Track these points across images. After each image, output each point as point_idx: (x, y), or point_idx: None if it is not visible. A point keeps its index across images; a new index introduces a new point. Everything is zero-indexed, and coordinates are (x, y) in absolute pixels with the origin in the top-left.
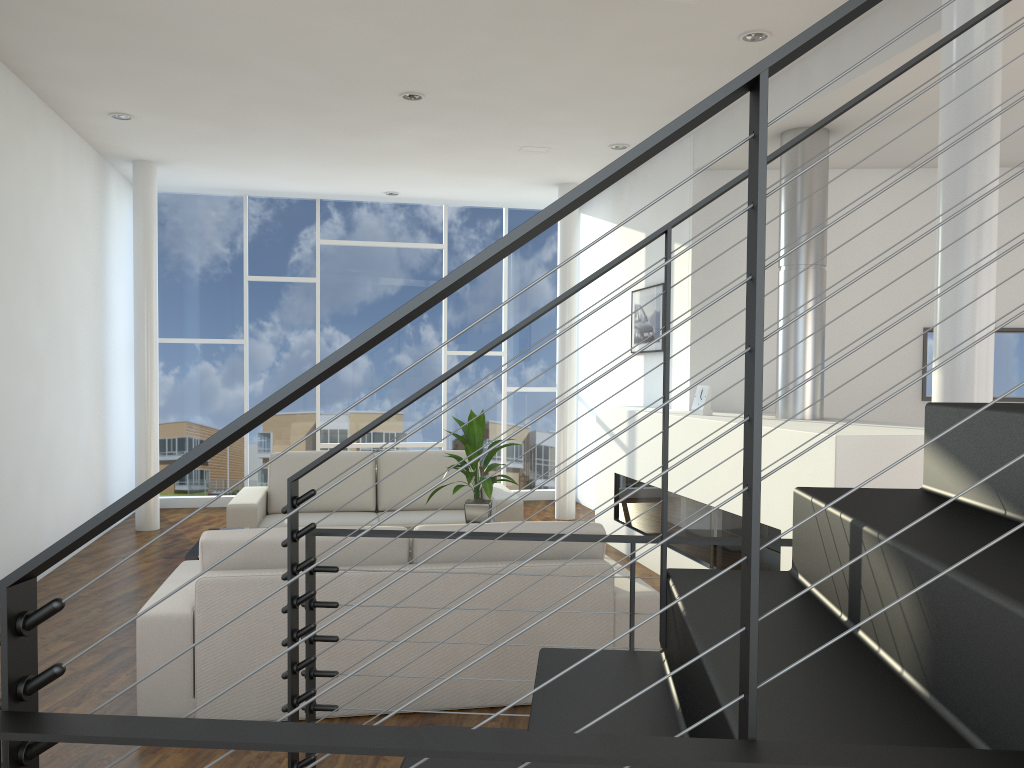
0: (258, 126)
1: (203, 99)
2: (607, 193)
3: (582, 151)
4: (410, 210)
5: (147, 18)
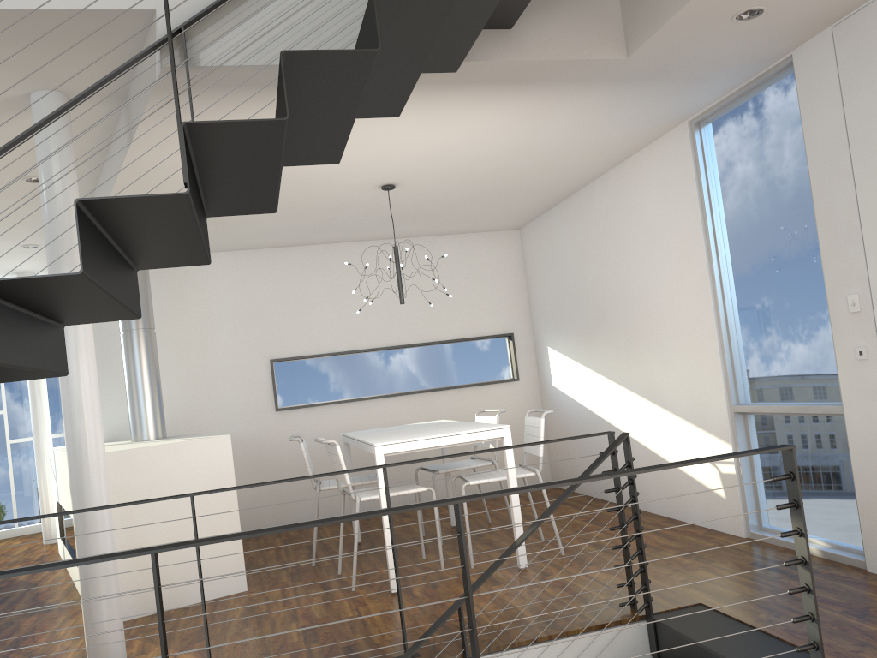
0: None
1: None
2: None
3: (4, 251)
4: None
5: None
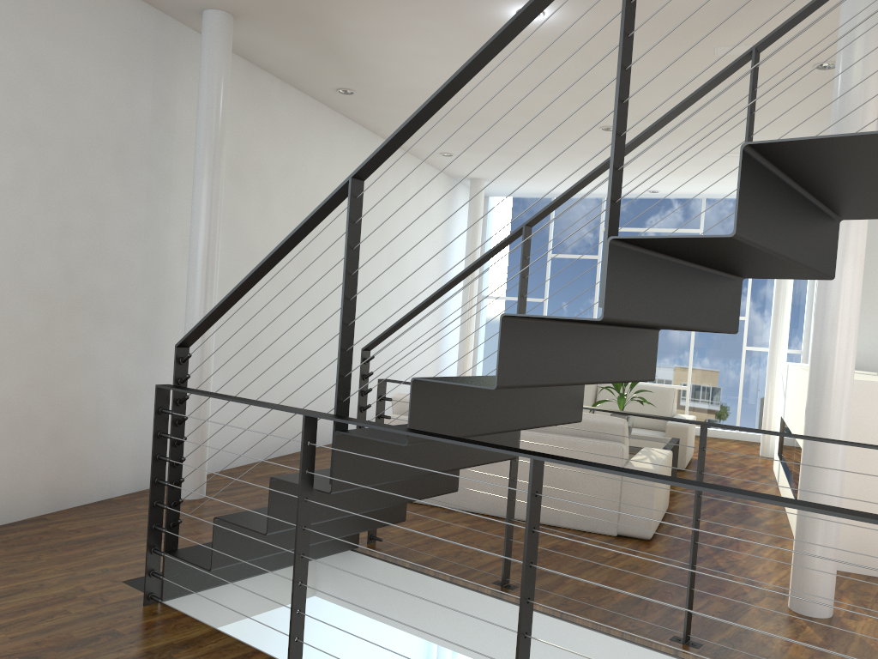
0: (527, 154)
1: (484, 141)
2: None
3: None
4: (674, 203)
5: None
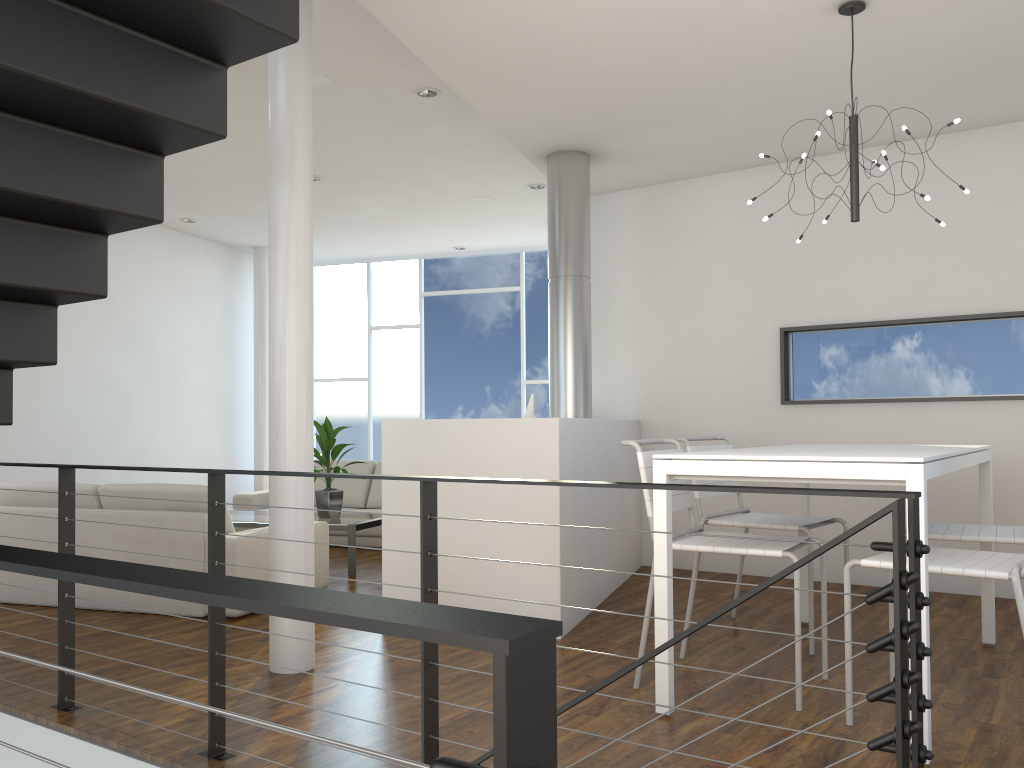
0: None
1: (207, 202)
2: None
3: (519, 194)
4: (493, 260)
5: None
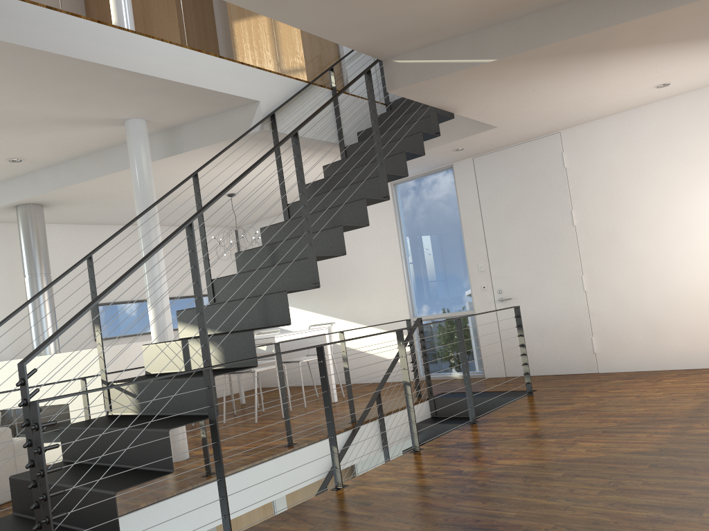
0: None
1: None
2: None
3: None
4: None
5: None
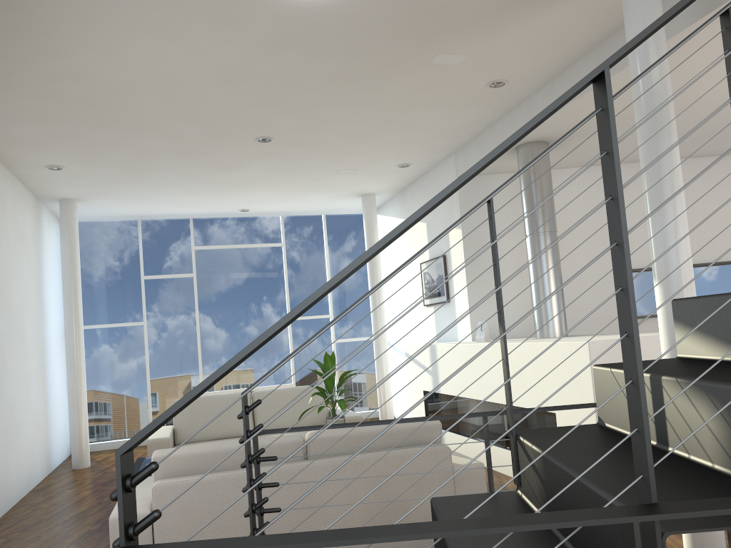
0: (153, 168)
1: (116, 151)
2: (395, 199)
3: (379, 170)
4: (257, 221)
5: (83, 96)
